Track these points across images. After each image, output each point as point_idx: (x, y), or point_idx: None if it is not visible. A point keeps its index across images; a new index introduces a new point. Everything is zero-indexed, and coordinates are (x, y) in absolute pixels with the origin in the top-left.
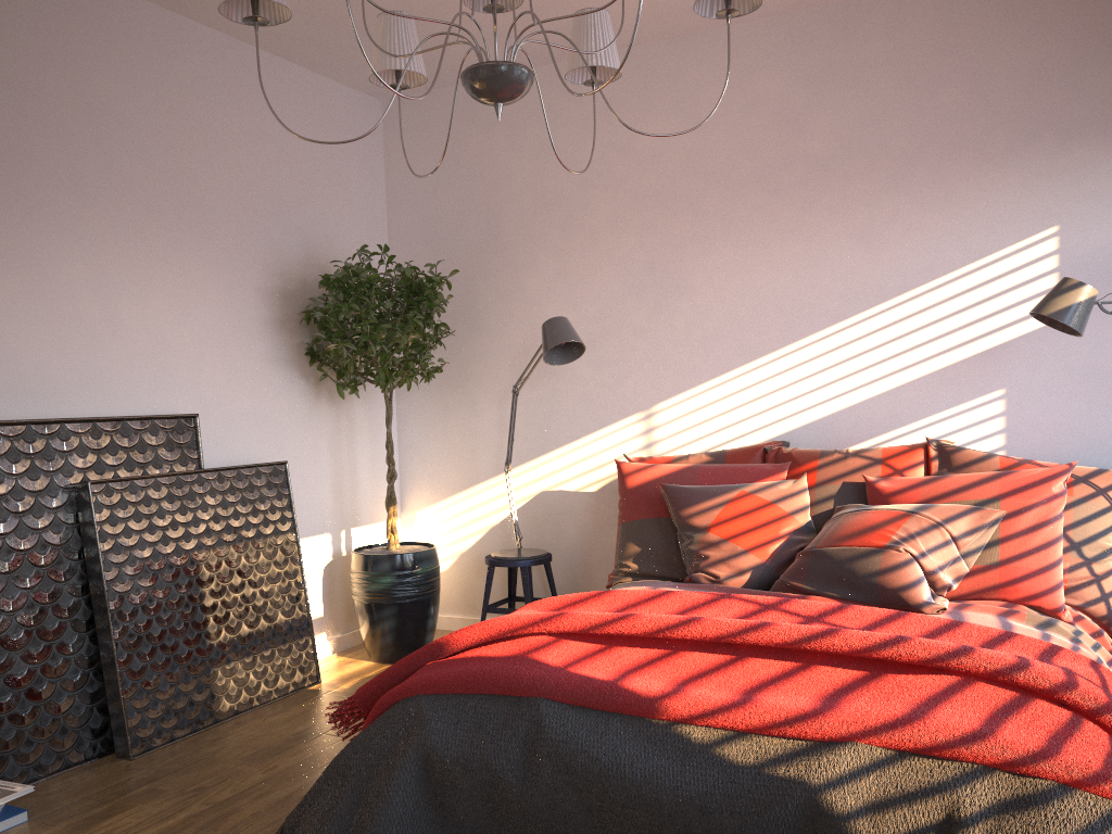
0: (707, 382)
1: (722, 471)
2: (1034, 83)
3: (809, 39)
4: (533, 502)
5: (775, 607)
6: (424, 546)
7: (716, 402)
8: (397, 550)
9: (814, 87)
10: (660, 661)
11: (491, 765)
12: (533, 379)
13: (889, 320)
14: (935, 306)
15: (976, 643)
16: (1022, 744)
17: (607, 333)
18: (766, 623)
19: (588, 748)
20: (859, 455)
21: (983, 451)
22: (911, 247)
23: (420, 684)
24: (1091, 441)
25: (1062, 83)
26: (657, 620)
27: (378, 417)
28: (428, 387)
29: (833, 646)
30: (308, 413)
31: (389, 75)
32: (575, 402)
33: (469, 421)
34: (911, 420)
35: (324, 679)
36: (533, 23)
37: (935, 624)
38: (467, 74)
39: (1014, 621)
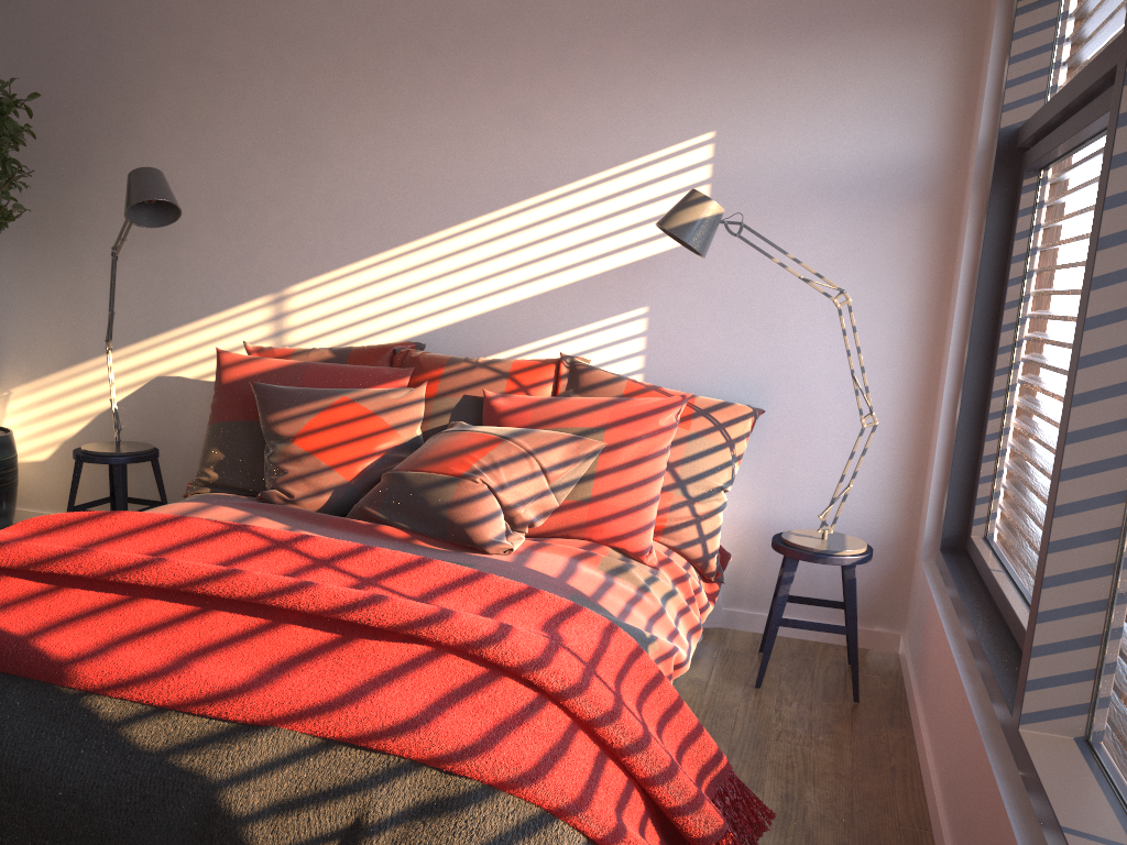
0: (345, 267)
1: (334, 372)
2: None
3: None
4: (148, 388)
5: (288, 545)
6: (0, 432)
7: (353, 291)
8: None
9: None
10: (109, 611)
11: None
12: (150, 242)
13: (540, 218)
14: (587, 207)
15: (490, 601)
16: (455, 737)
17: (236, 197)
18: (232, 572)
19: None
20: (488, 366)
21: (615, 373)
22: (568, 135)
23: None
24: (726, 371)
25: None
26: (109, 560)
27: None
28: (26, 238)
29: (300, 604)
30: None
31: None
32: (197, 275)
33: (75, 286)
34: (554, 332)
35: None
36: None
37: (454, 576)
38: None
39: (586, 566)
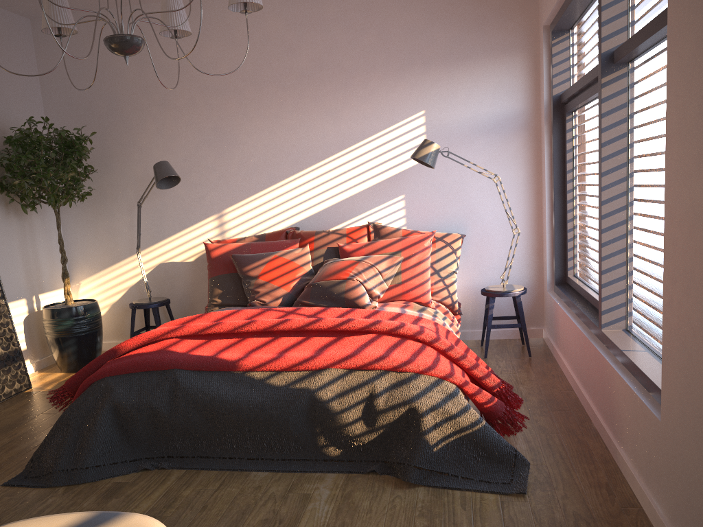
0: (252, 196)
1: (264, 245)
2: (409, 35)
3: (295, 1)
4: (156, 270)
5: (293, 312)
6: (89, 301)
7: (258, 207)
8: (73, 304)
9: (300, 29)
10: (237, 344)
11: (152, 405)
12: (149, 197)
13: (347, 160)
14: (369, 152)
15: (386, 319)
16: (400, 359)
17: (192, 169)
18: (287, 319)
19: (203, 389)
20: (335, 232)
21: (395, 227)
22: (355, 120)
23: (106, 371)
24: (445, 219)
25: (422, 36)
26: (234, 324)
27: (49, 224)
28: (81, 204)
29: (320, 327)
30: (3, 224)
31: (53, 27)
32: (176, 210)
33: (110, 224)
34: (361, 213)
35: (33, 385)
36: (142, 13)
37: (368, 313)
38: (107, 40)
39: (408, 310)
